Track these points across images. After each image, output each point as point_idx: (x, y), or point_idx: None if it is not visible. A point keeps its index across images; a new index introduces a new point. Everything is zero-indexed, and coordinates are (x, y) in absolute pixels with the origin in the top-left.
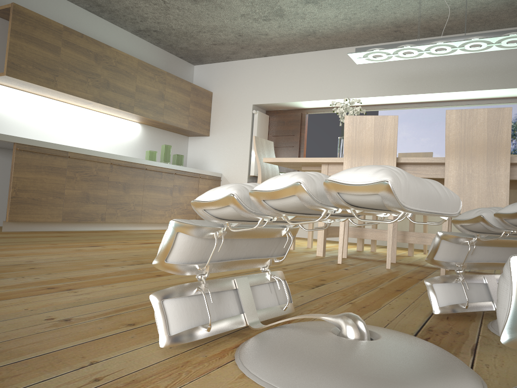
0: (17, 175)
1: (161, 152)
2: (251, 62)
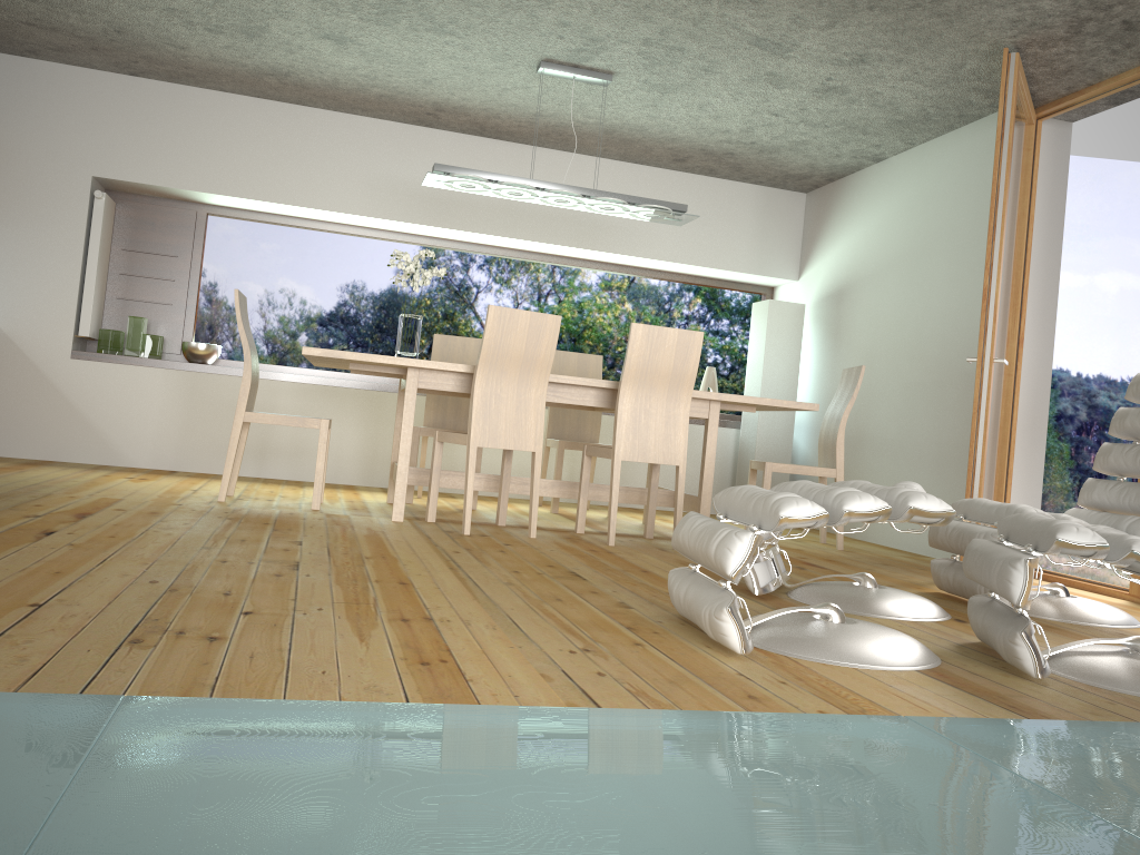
0: None
1: None
2: (92, 77)
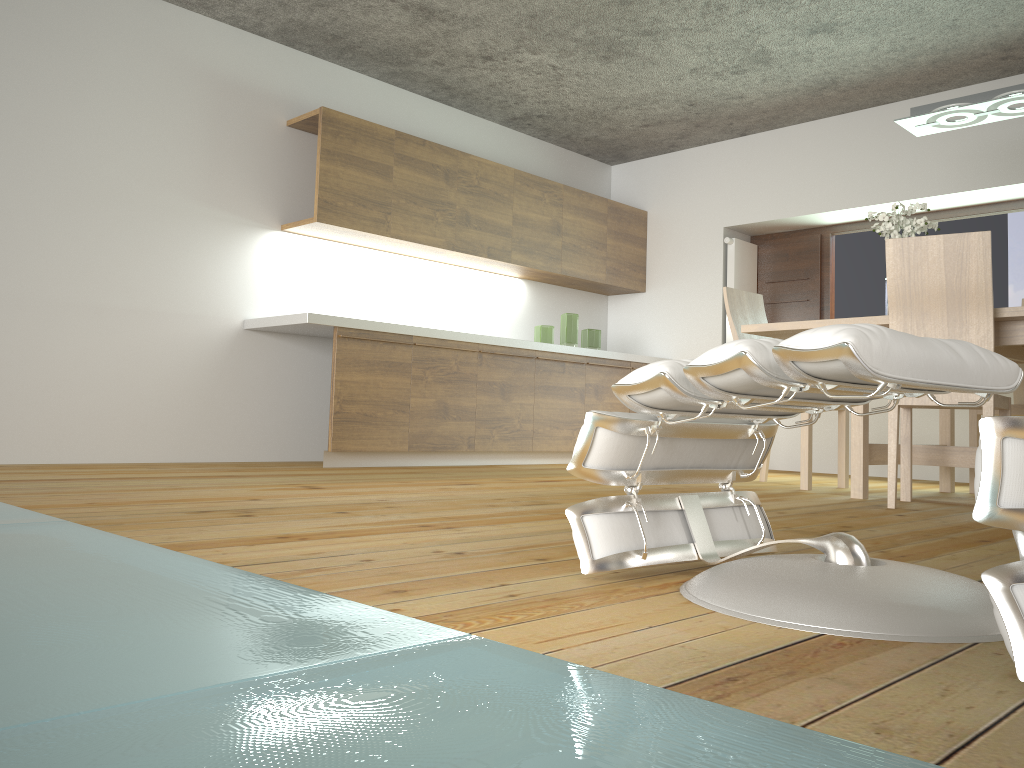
0: (341, 377)
1: (561, 327)
2: (717, 149)
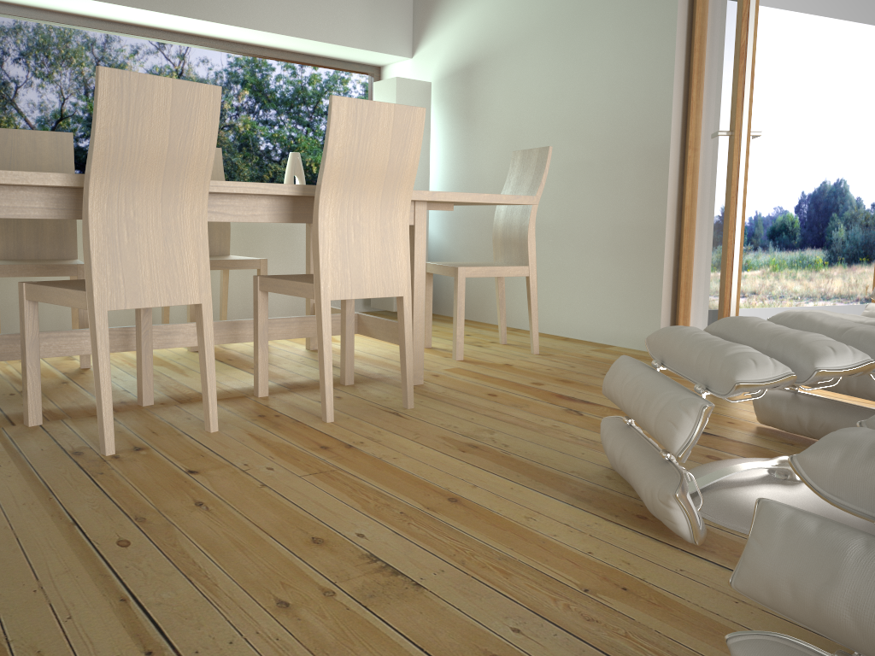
0: None
1: None
2: None
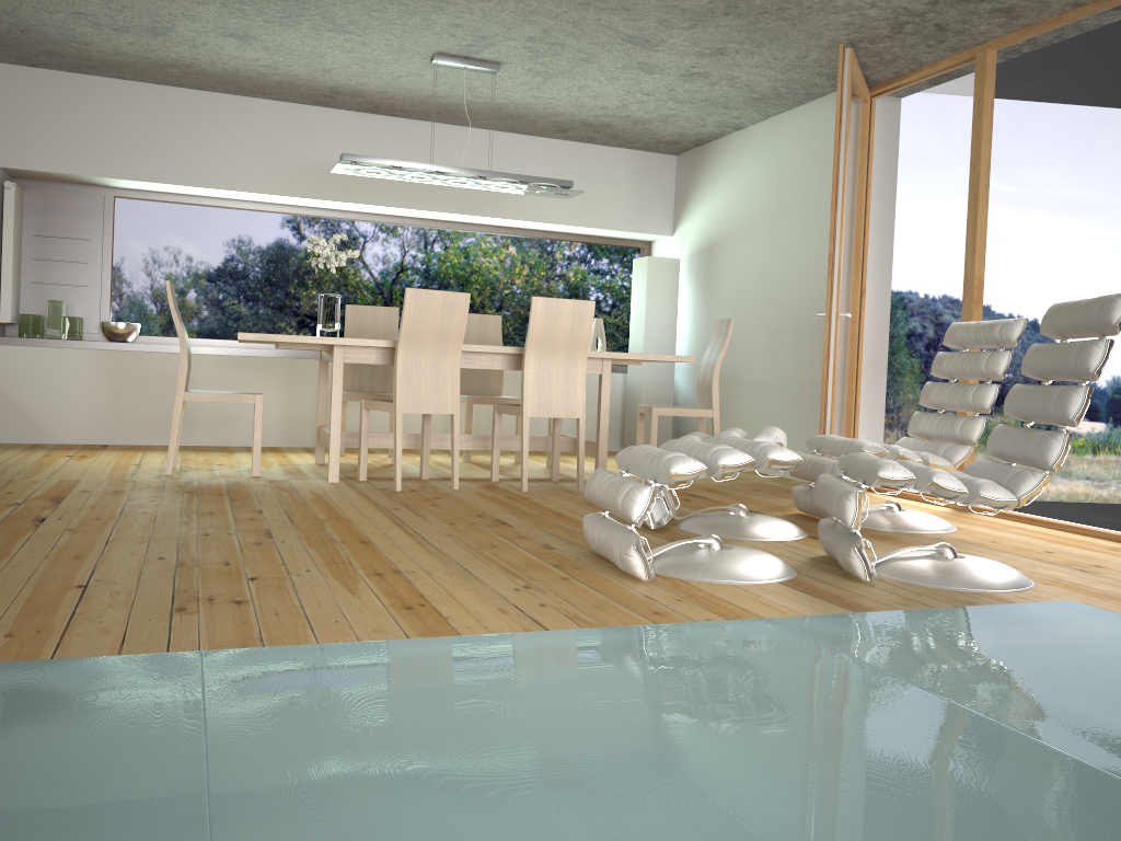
0: None
1: None
2: None
